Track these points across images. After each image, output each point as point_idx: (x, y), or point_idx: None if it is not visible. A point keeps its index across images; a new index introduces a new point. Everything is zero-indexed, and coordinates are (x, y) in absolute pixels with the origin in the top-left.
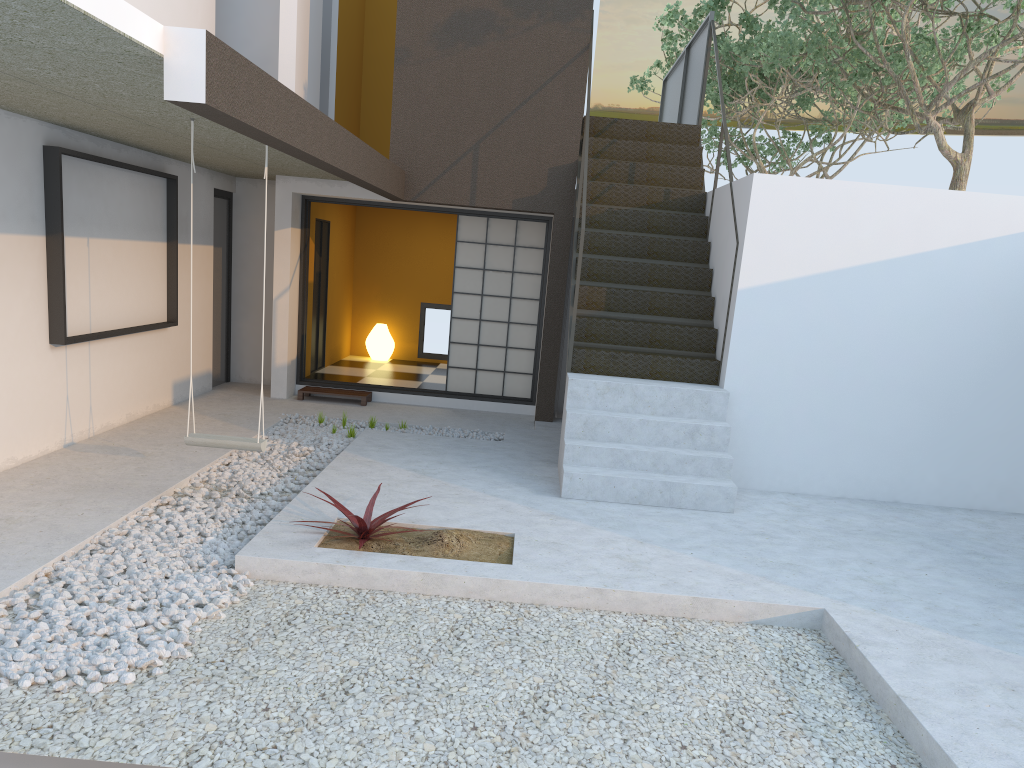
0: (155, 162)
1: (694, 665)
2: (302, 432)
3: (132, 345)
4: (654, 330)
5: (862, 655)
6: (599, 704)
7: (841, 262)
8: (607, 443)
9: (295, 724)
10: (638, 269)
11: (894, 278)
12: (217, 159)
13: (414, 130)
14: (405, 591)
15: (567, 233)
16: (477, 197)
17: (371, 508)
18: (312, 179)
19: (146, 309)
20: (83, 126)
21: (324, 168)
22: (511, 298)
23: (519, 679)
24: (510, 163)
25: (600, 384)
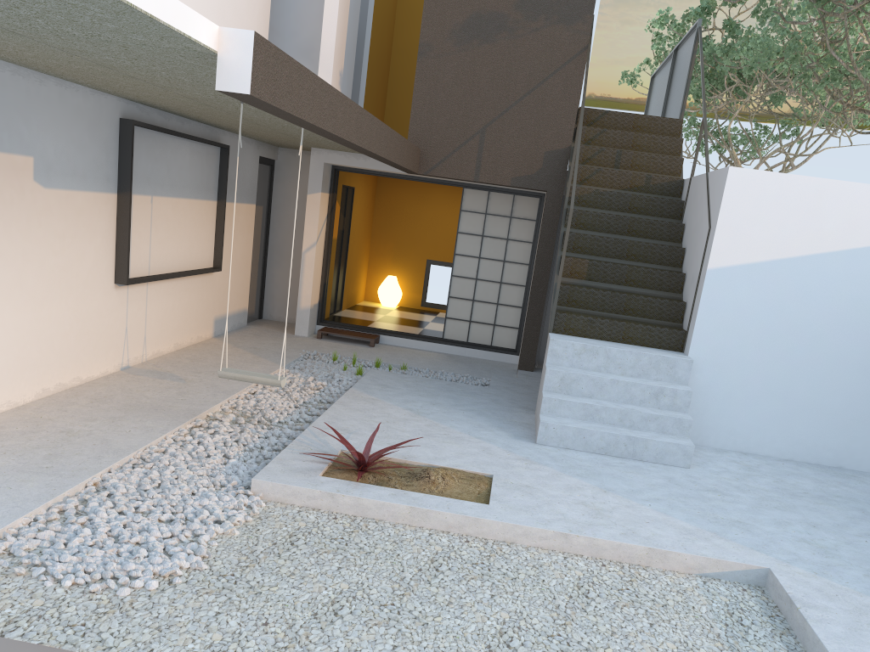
0: (212, 133)
1: (646, 612)
2: (318, 368)
3: (182, 286)
4: (629, 300)
5: (803, 617)
6: (558, 644)
7: (804, 249)
8: (580, 398)
9: (289, 640)
10: (618, 245)
11: (853, 266)
12: (263, 133)
13: (430, 114)
14: (394, 521)
15: (557, 209)
16: (481, 174)
17: (370, 444)
18: (341, 152)
19: (196, 256)
20: (153, 103)
21: (350, 147)
22: (504, 262)
23: (488, 613)
24: (511, 146)
25: (577, 345)
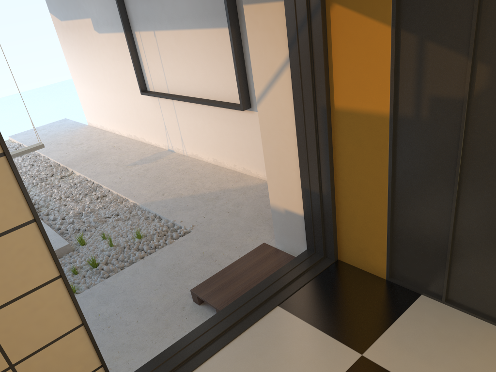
0: None
1: None
2: (128, 225)
3: (210, 113)
4: None
5: None
6: None
7: None
8: None
9: None
10: None
11: None
12: None
13: None
14: None
15: None
16: None
17: None
18: None
19: (217, 88)
20: None
21: None
22: None
23: None
24: None
25: None
